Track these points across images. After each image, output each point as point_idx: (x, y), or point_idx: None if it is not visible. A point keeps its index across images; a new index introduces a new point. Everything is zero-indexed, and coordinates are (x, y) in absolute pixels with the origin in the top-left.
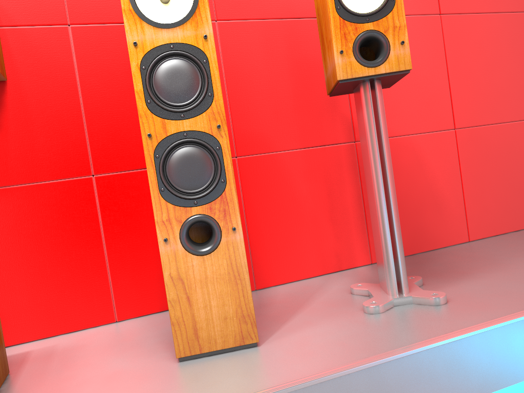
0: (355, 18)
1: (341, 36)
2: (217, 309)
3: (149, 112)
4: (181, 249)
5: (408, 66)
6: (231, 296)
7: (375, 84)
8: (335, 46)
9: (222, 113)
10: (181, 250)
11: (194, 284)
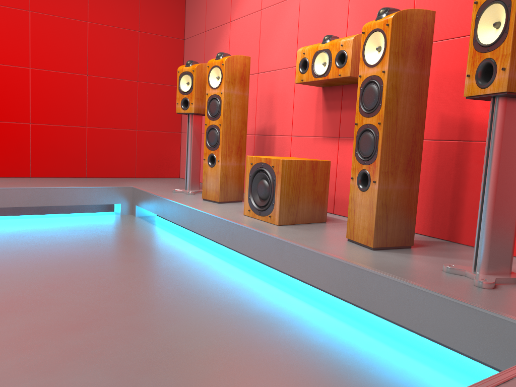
0: (481, 48)
1: (471, 63)
2: (362, 222)
3: (358, 112)
4: (356, 185)
5: (504, 89)
6: (367, 217)
7: (495, 100)
8: (466, 71)
9: (382, 116)
10: (356, 186)
11: (357, 204)
